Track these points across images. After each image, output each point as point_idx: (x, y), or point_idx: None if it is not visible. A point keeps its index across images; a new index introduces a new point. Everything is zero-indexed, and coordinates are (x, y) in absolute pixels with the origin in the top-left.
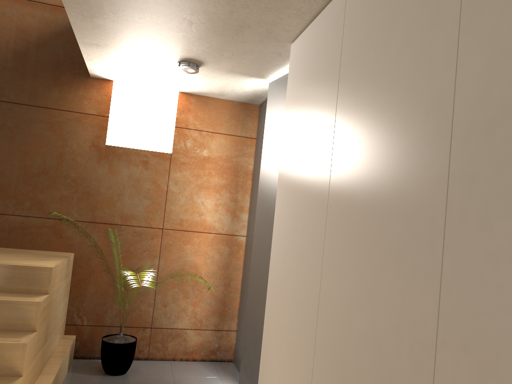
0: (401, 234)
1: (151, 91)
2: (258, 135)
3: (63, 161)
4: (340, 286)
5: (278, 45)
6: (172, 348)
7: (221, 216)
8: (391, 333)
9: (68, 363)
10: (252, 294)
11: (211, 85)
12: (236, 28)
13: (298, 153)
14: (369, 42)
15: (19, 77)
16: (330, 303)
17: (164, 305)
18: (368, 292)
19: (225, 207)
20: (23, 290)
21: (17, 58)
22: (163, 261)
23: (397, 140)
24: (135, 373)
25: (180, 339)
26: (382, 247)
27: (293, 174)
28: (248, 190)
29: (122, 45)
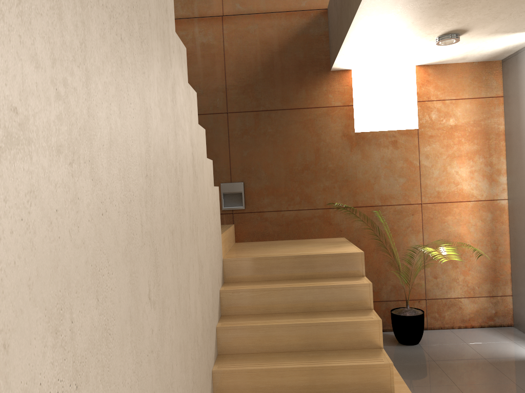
0: None
1: (383, 71)
2: (506, 92)
3: (320, 154)
4: None
5: None
6: (449, 317)
7: (478, 183)
8: None
9: None
10: None
11: (457, 52)
12: None
13: None
14: None
15: (270, 86)
16: None
17: (435, 276)
18: None
19: (480, 173)
20: (343, 274)
21: (265, 69)
22: (427, 235)
23: None
24: (427, 342)
25: (455, 308)
26: None
27: None
28: (502, 151)
29: (388, 34)
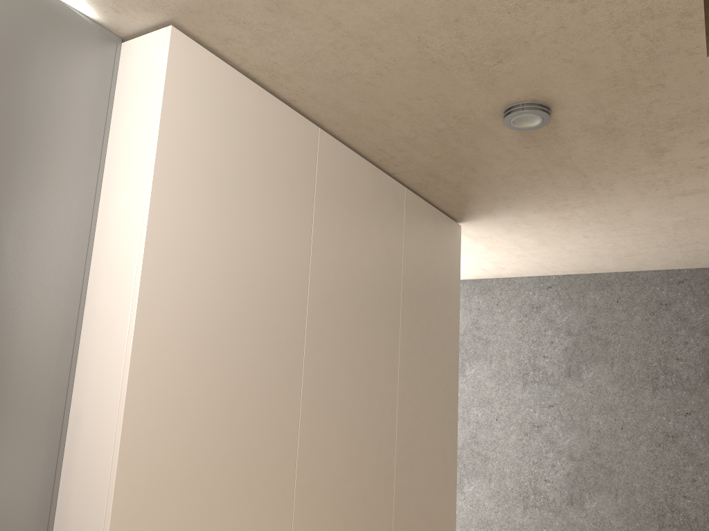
0: (376, 410)
1: None
2: None
3: None
4: (325, 470)
5: None
6: None
7: None
8: (372, 482)
9: None
10: None
11: None
12: None
13: (226, 287)
14: (347, 232)
15: None
16: (313, 494)
17: None
18: (354, 462)
19: None
20: None
21: None
22: None
23: (372, 339)
24: None
25: None
26: (364, 421)
27: (211, 319)
28: None
29: None
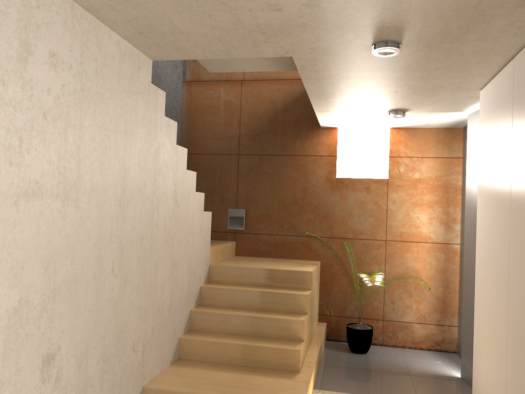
0: None
1: (367, 130)
2: (463, 155)
3: (307, 193)
4: (520, 282)
5: (468, 92)
6: (402, 337)
7: (435, 228)
8: None
9: (324, 342)
10: (466, 293)
11: (416, 121)
12: (432, 89)
13: (489, 182)
14: None
15: (273, 136)
16: (515, 294)
17: (392, 302)
18: None
19: (438, 220)
20: (295, 287)
21: (270, 122)
22: (388, 267)
23: None
24: (373, 354)
25: (407, 330)
26: None
27: (487, 198)
28: (458, 203)
29: (346, 108)
